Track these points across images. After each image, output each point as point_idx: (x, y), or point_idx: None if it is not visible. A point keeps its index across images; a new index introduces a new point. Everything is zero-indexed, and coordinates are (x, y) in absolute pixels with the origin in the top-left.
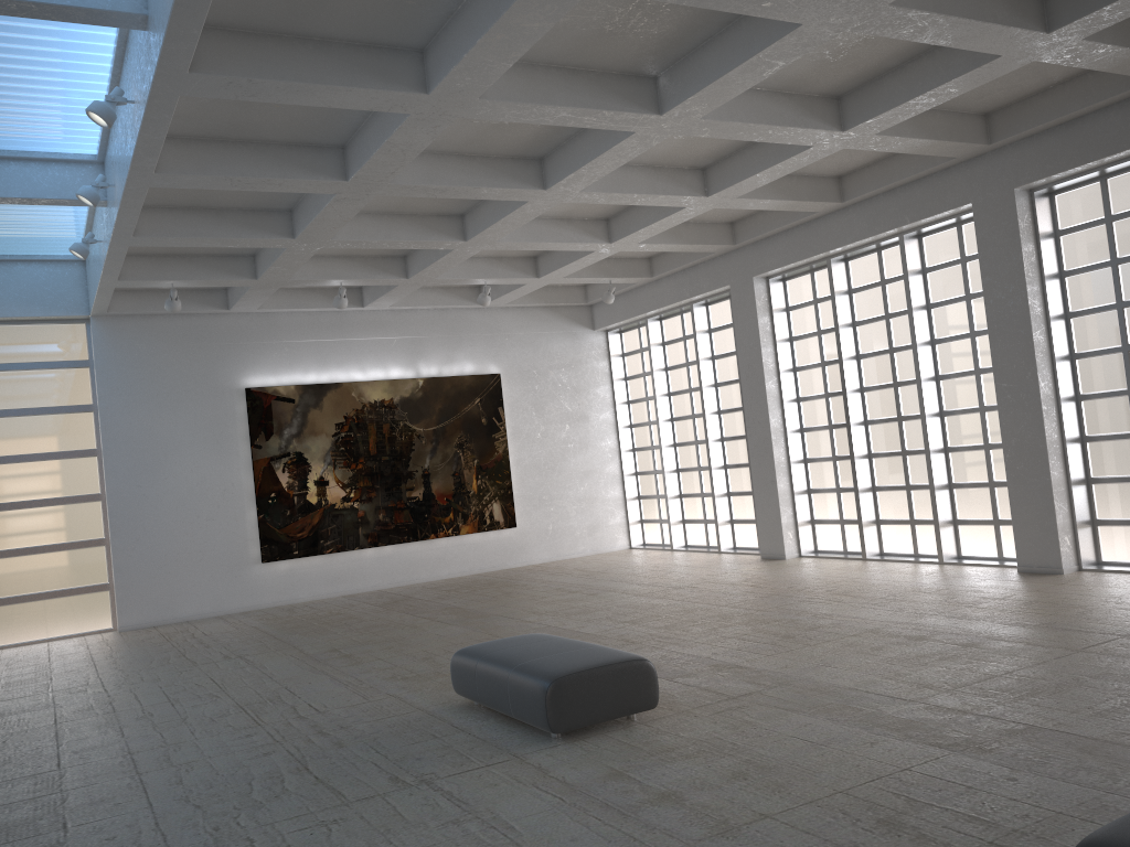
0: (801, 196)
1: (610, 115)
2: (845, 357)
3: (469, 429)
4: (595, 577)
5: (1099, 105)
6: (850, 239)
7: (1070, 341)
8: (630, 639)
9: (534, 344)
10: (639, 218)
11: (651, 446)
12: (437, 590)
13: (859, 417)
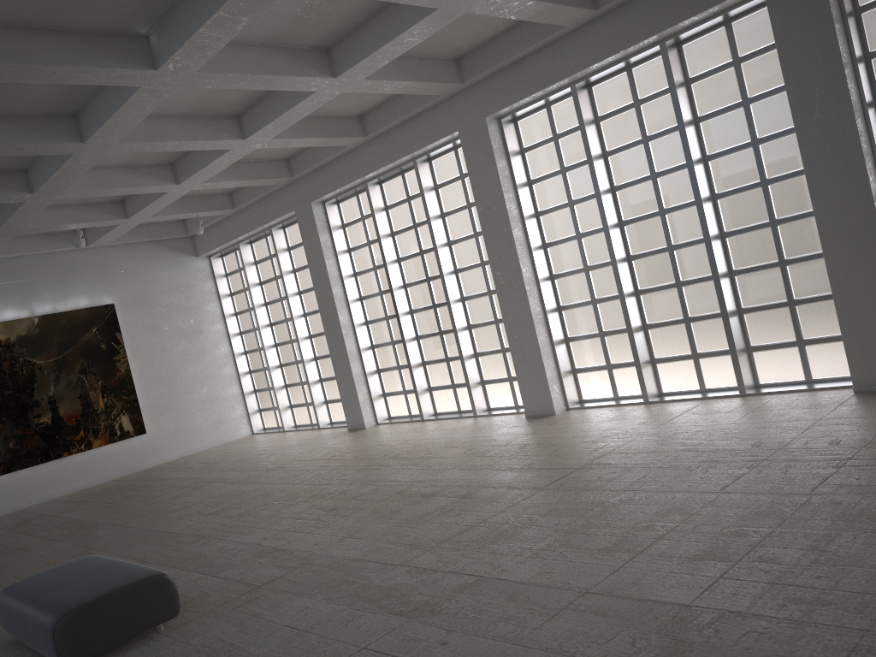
0: (330, 134)
1: (105, 72)
2: (389, 261)
3: (90, 355)
4: (210, 468)
5: (533, 48)
6: (377, 166)
7: (542, 234)
8: (204, 533)
9: (144, 274)
10: (197, 161)
11: (258, 348)
12: (69, 503)
13: (405, 308)
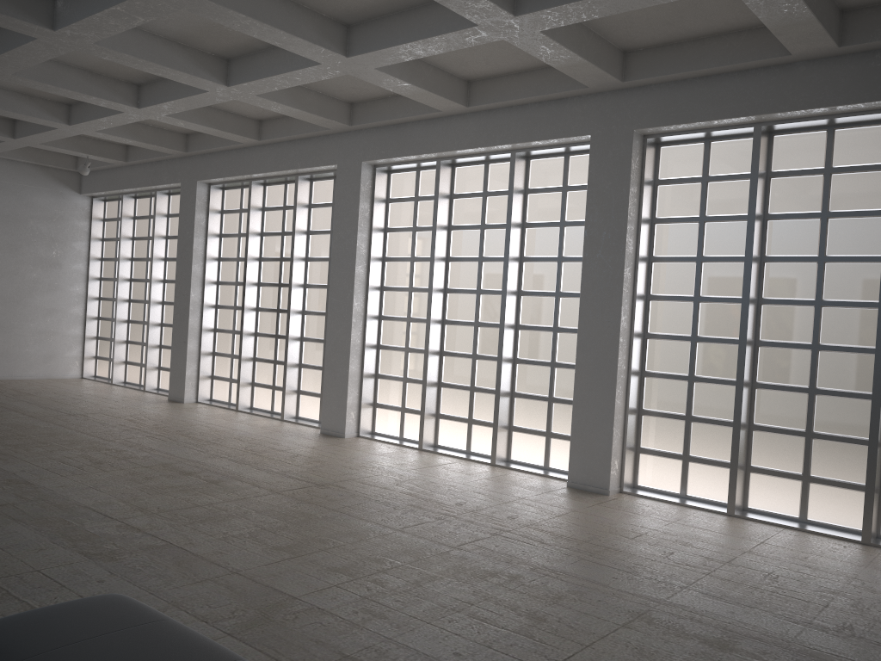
0: (225, 128)
1: (4, 17)
2: (250, 258)
3: None
4: (19, 397)
5: (414, 118)
6: (263, 170)
7: (383, 277)
8: None
9: (19, 194)
10: (92, 111)
11: (113, 298)
12: None
13: (252, 304)
